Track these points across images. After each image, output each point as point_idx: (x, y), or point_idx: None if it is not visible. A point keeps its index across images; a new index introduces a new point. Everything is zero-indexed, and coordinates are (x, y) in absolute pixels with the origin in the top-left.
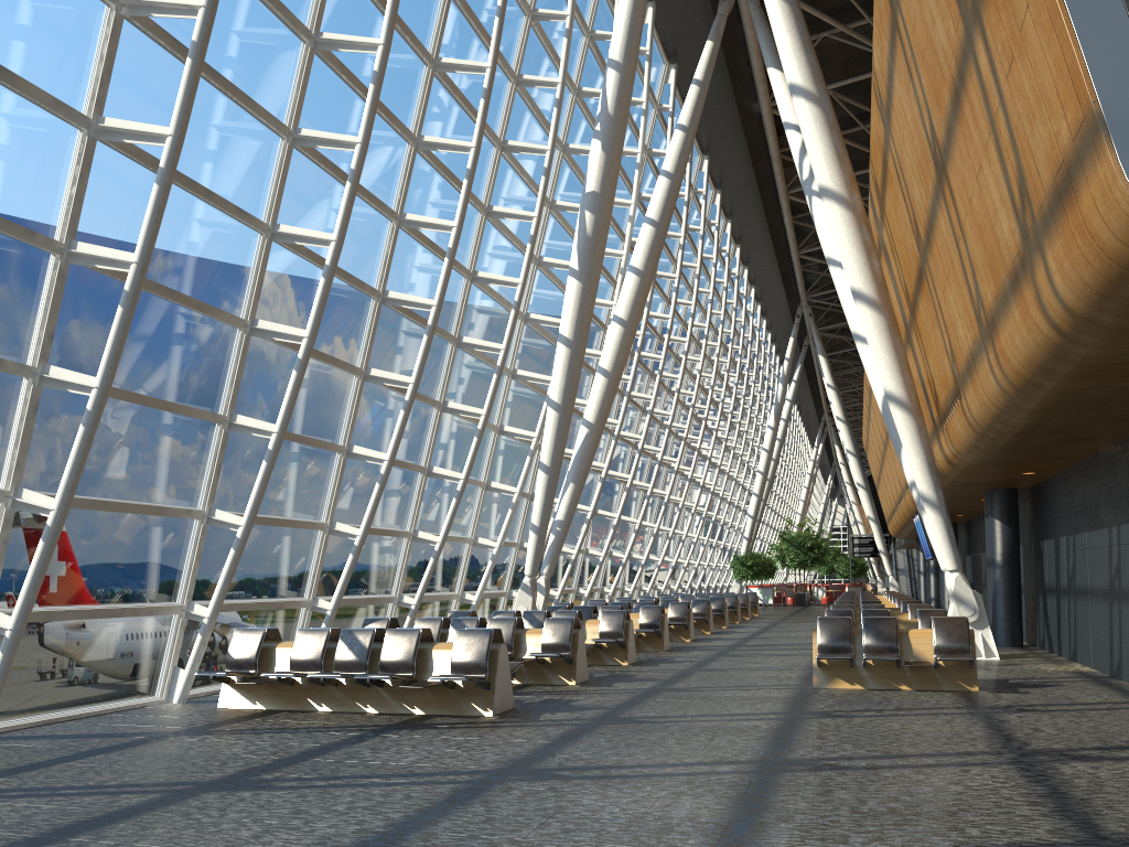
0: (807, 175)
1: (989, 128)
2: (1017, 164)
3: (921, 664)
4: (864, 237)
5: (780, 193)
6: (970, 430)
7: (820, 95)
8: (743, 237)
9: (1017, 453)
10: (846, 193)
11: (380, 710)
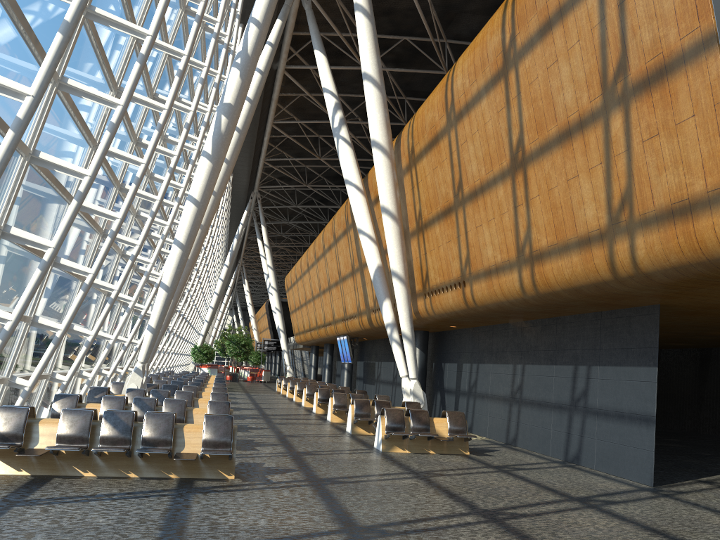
0: (337, 125)
1: (602, 160)
2: (627, 186)
3: (446, 439)
4: (394, 177)
5: (269, 121)
6: (463, 304)
7: (382, 85)
8: None
9: (473, 319)
10: (388, 148)
11: (141, 475)
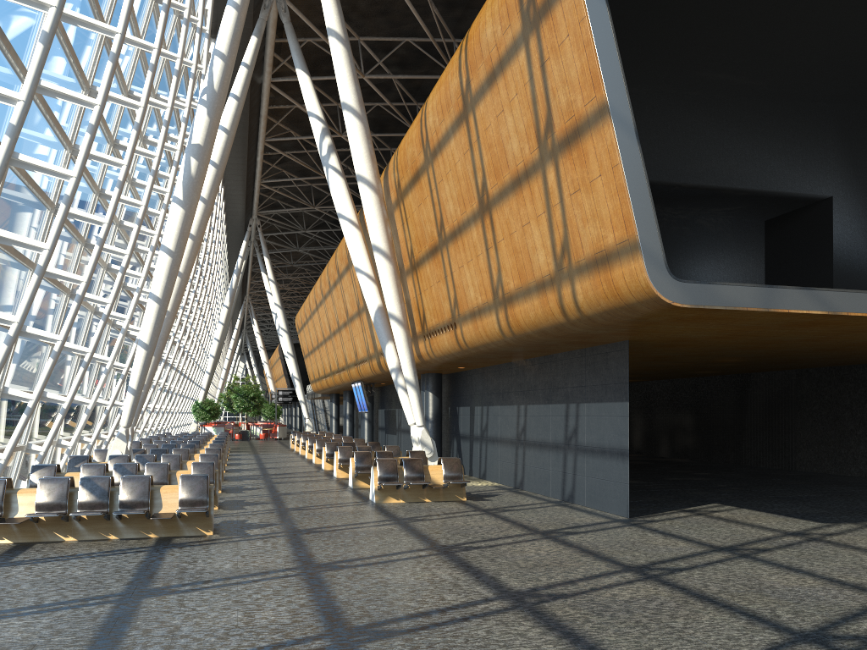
0: (326, 153)
1: (545, 209)
2: (564, 235)
3: (440, 486)
4: (384, 212)
5: (260, 140)
6: (457, 346)
7: (363, 115)
8: (226, 165)
9: (473, 360)
10: (374, 182)
11: (121, 537)
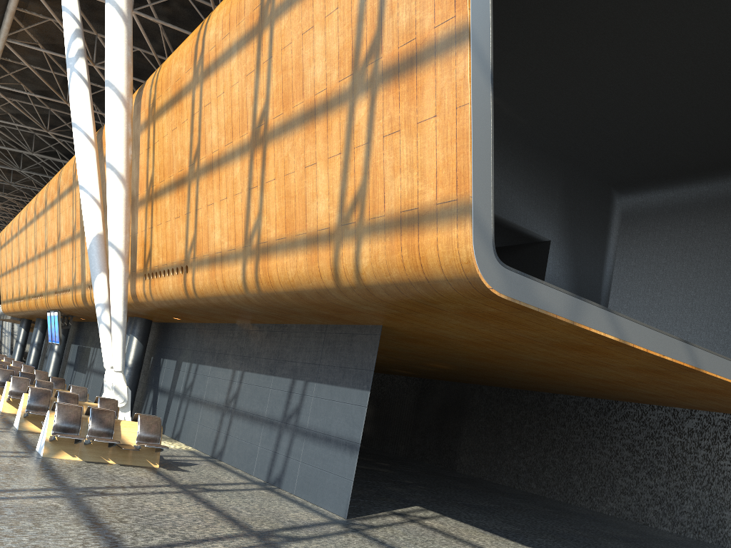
0: (74, 55)
1: (342, 150)
2: (361, 184)
3: (131, 448)
4: (129, 130)
5: (1, 37)
6: (183, 293)
7: (129, 17)
8: None
9: (195, 312)
10: (125, 94)
11: None
